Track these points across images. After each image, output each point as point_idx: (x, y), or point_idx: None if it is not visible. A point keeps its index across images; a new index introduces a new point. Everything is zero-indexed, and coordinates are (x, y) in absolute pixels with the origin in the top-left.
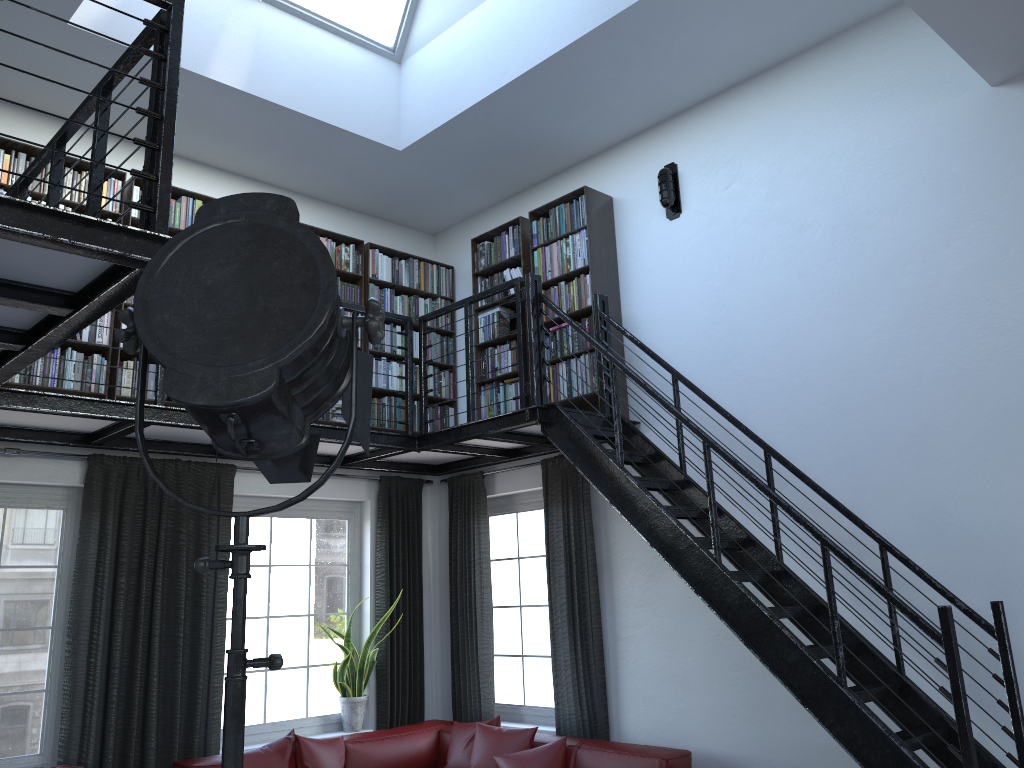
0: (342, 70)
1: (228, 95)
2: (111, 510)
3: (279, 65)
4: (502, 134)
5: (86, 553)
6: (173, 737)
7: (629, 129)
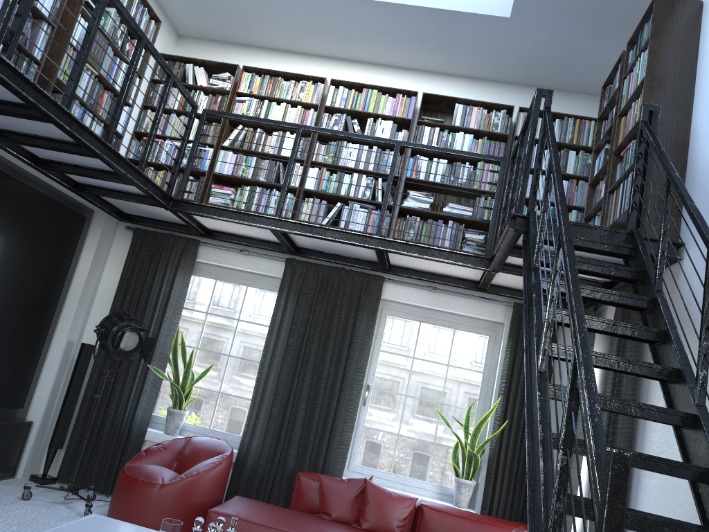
0: None
1: (363, 6)
2: (291, 294)
3: None
4: None
5: (274, 319)
6: (306, 453)
7: None
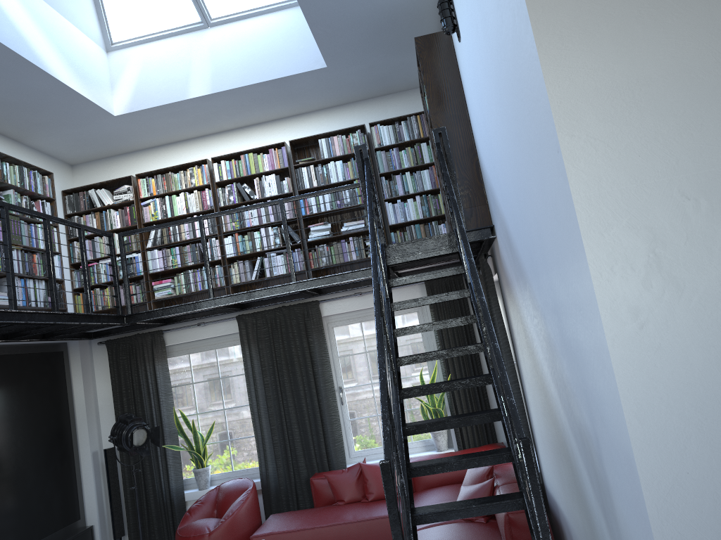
0: (272, 36)
1: (210, 98)
2: (251, 343)
3: (229, 62)
4: (358, 26)
5: (246, 368)
6: (312, 460)
7: None
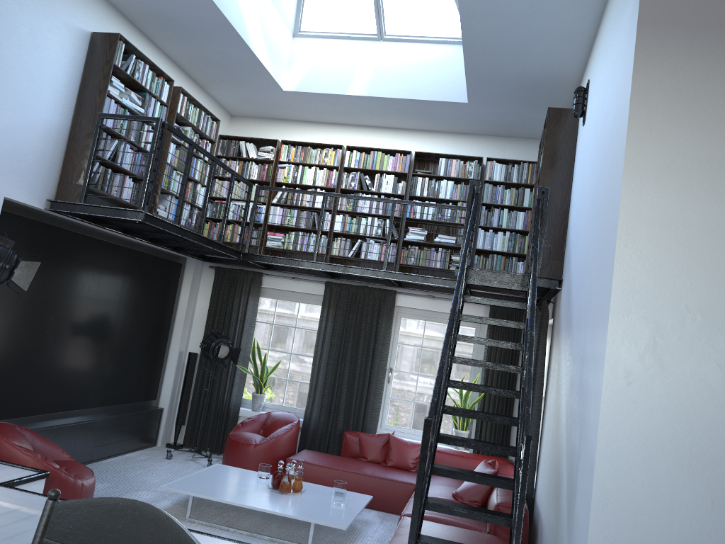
0: (430, 63)
1: (363, 99)
2: (331, 308)
3: (388, 74)
4: (505, 81)
5: (320, 326)
6: (349, 418)
7: (577, 57)
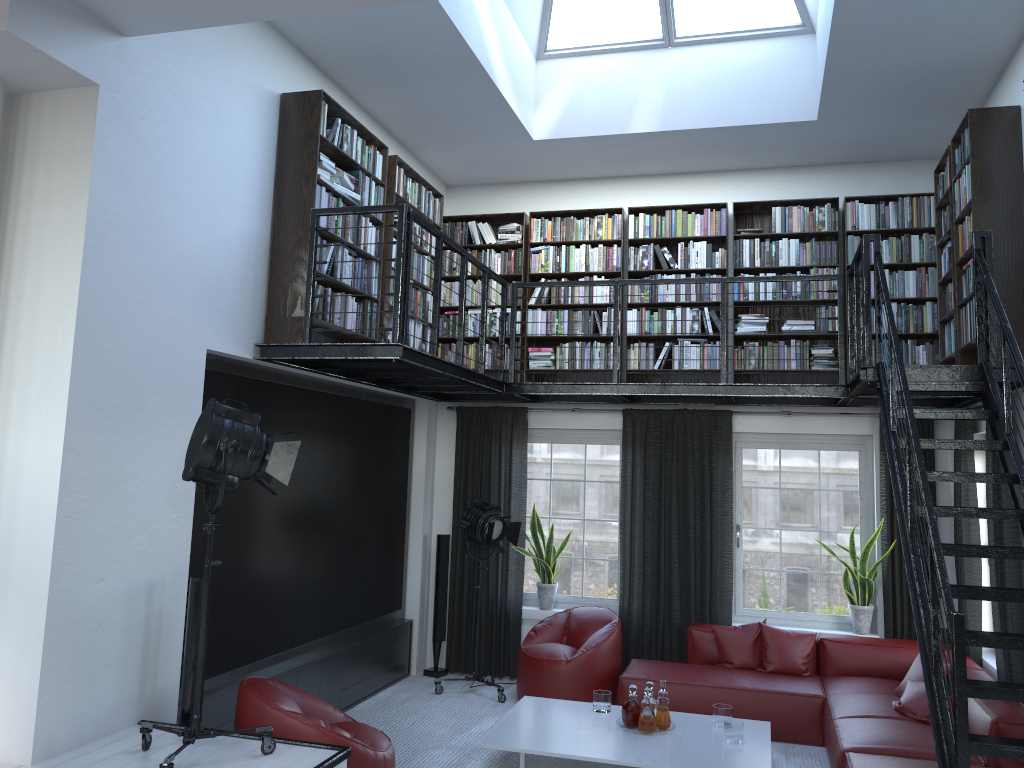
0: (749, 70)
1: (653, 136)
2: (637, 447)
3: (688, 95)
4: (884, 80)
5: (625, 475)
6: (689, 606)
7: (1011, 27)
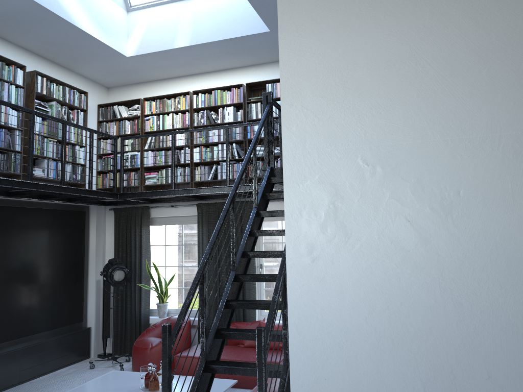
0: (235, 6)
1: (189, 49)
2: (203, 224)
3: (204, 23)
4: None
5: (198, 240)
6: None
7: None
